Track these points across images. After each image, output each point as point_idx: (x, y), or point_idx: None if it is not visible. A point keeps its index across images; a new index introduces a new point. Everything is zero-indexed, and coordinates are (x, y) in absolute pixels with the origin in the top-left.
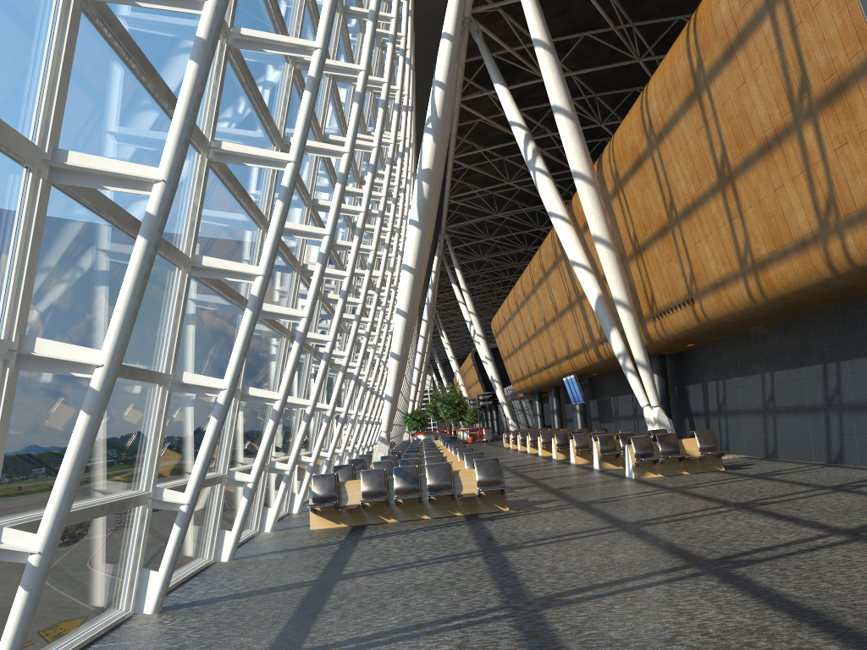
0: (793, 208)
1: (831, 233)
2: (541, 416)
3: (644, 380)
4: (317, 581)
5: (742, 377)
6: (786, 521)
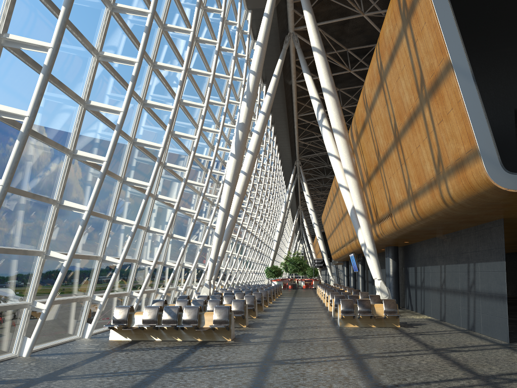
0: (425, 161)
1: (441, 179)
2: (347, 276)
3: (372, 262)
4: (34, 380)
5: (432, 266)
6: (360, 373)
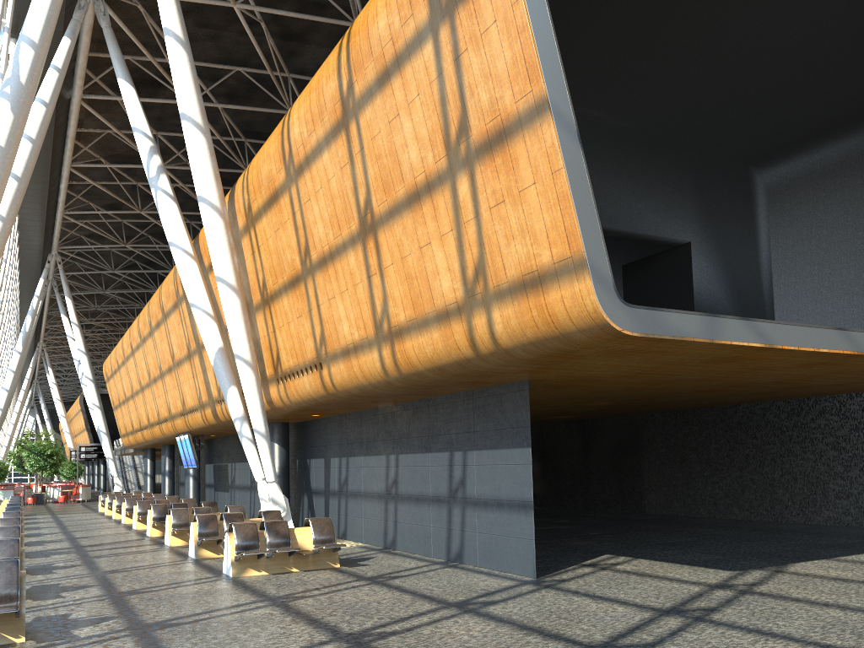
0: (439, 271)
1: (478, 305)
2: (152, 477)
3: (261, 451)
4: None
5: (367, 456)
6: None
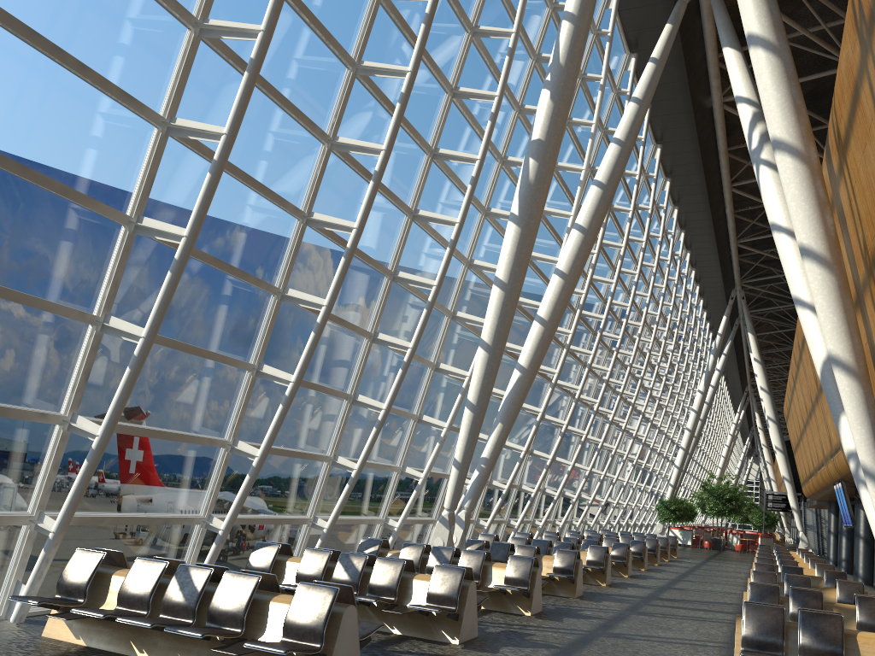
0: None
1: None
2: (835, 535)
3: None
4: None
5: None
6: None
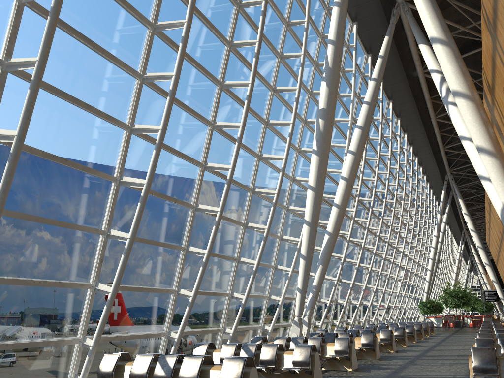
0: None
1: None
2: None
3: None
4: None
5: None
6: None
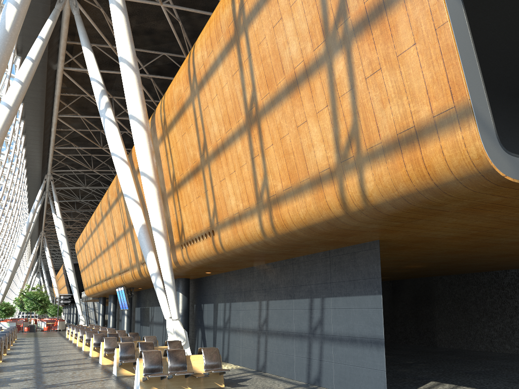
0: (313, 144)
1: (350, 168)
2: (103, 315)
3: (169, 297)
4: None
5: (245, 302)
6: None
